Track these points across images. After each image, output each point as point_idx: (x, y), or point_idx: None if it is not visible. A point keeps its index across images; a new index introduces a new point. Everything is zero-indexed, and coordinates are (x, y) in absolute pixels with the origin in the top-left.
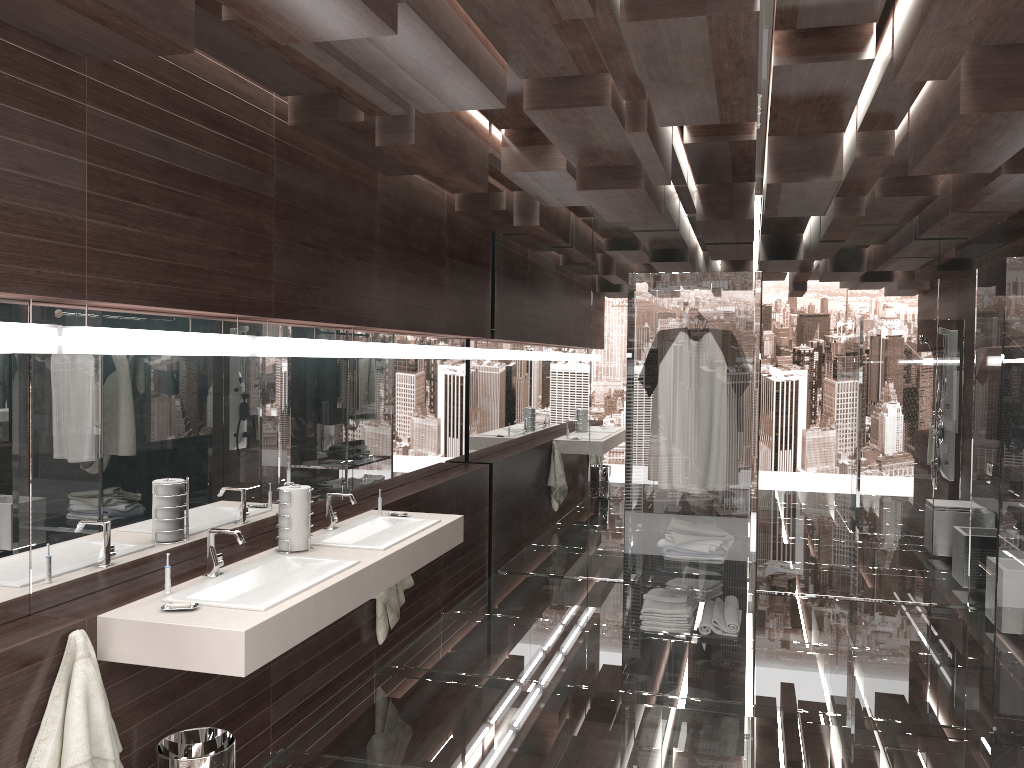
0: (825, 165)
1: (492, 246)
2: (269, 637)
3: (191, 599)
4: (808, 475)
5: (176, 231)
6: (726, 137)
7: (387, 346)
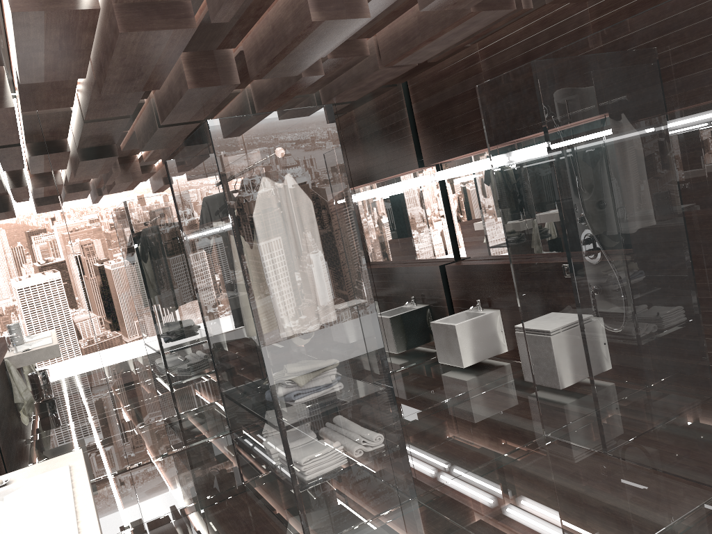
0: (355, 4)
1: None
2: None
3: None
4: None
5: None
6: None
7: None
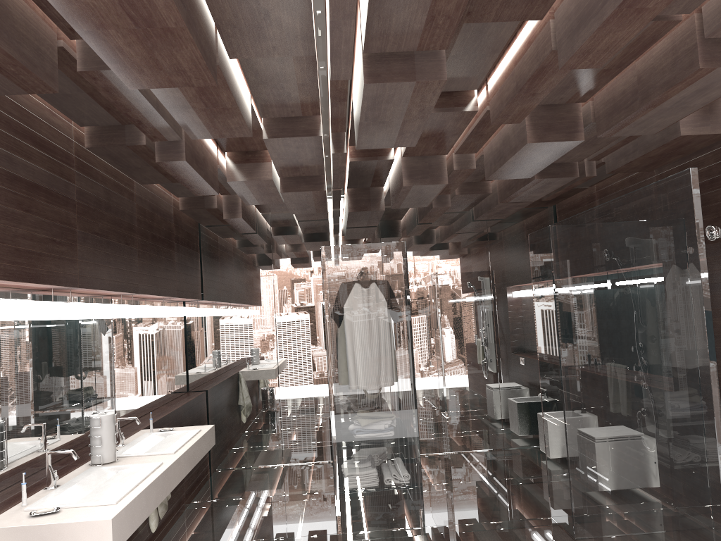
0: (437, 174)
1: (199, 234)
2: (124, 523)
3: (50, 505)
4: (424, 374)
5: (18, 223)
6: (376, 157)
7: (143, 307)
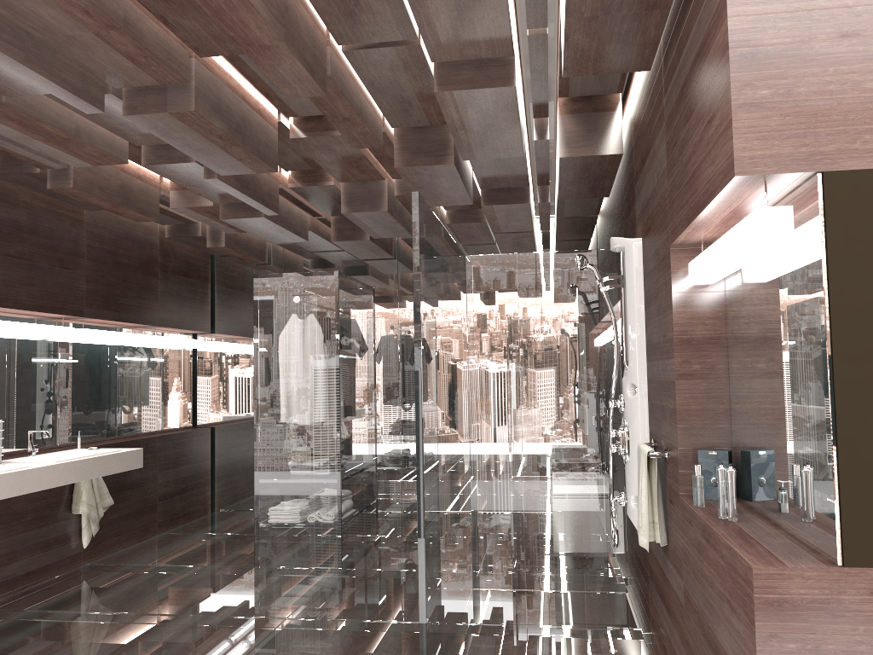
0: (377, 201)
1: (212, 265)
2: None
3: None
4: None
5: None
6: (315, 183)
7: (97, 332)
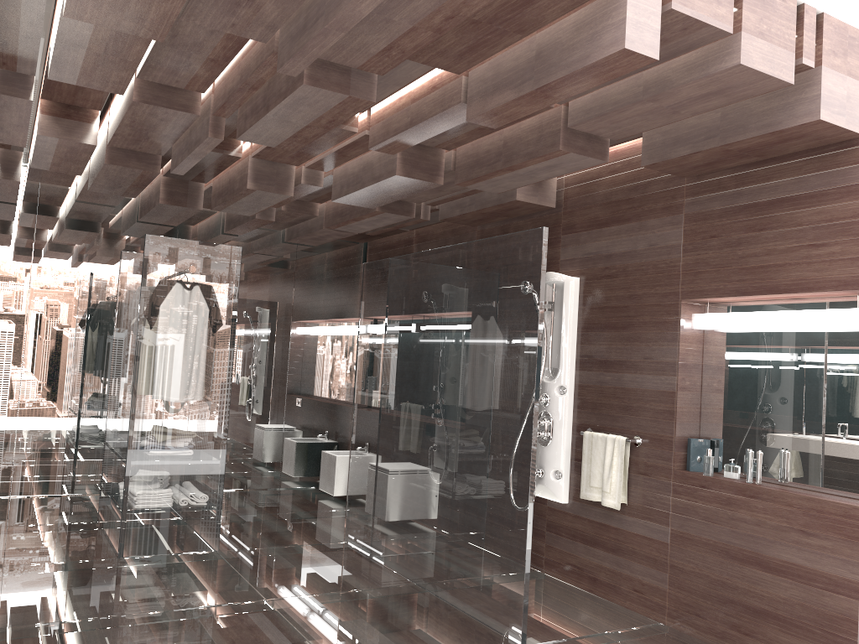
0: (284, 184)
1: None
2: None
3: None
4: None
5: None
6: (222, 151)
7: None
